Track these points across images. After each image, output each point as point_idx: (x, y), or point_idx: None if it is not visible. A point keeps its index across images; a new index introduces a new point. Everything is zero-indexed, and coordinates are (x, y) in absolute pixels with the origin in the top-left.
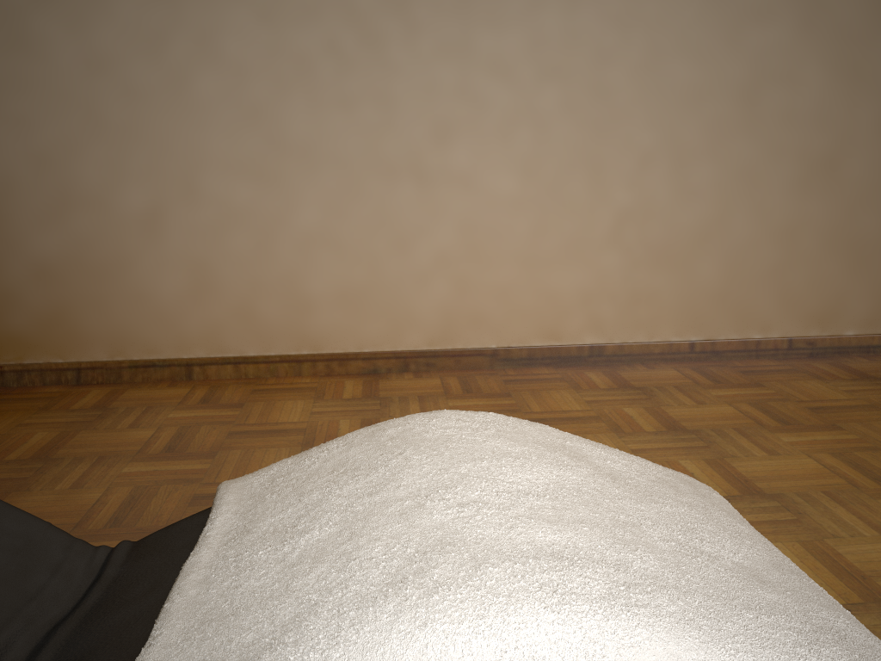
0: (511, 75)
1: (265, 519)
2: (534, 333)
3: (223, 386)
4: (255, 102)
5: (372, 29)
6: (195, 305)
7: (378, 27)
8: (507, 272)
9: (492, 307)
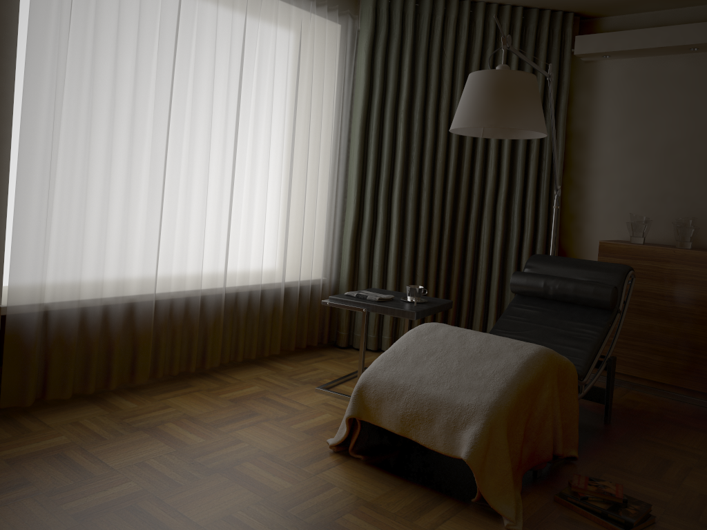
0: None
1: None
2: None
3: None
4: None
5: None
6: None
7: None
8: None
9: None
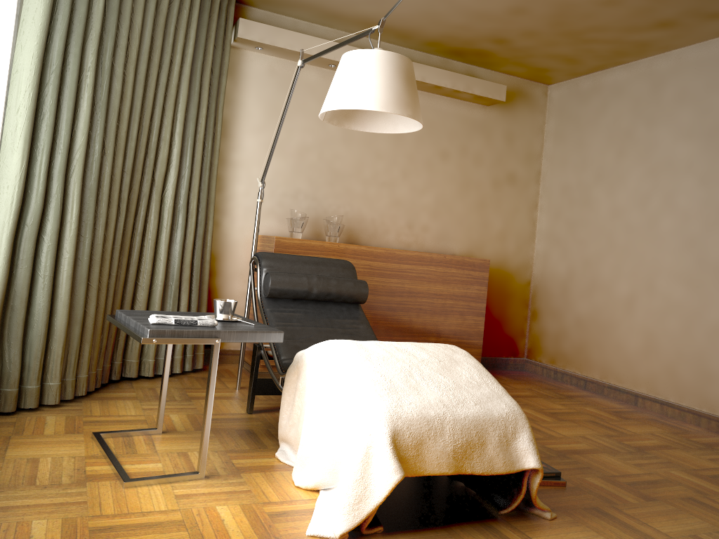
0: None
1: None
2: None
3: (643, 412)
4: (691, 235)
5: None
6: (644, 358)
7: None
8: None
9: None
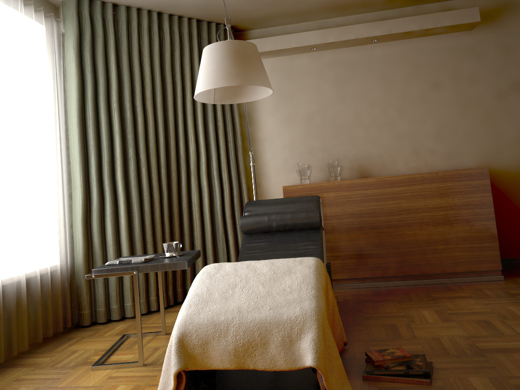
0: None
1: None
2: None
3: None
4: None
5: None
6: None
7: None
8: None
9: None
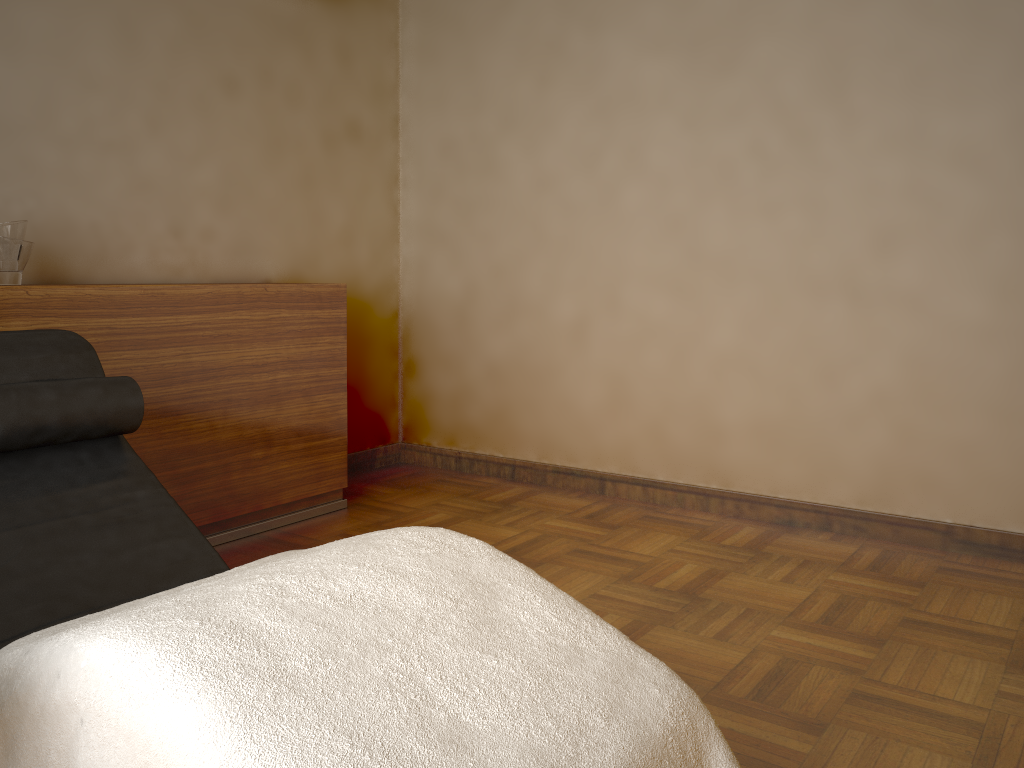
0: (982, 166)
1: (238, 572)
2: (1011, 514)
3: (623, 506)
4: (675, 213)
5: (802, 125)
6: (611, 418)
7: (808, 122)
8: (970, 424)
9: (947, 469)
